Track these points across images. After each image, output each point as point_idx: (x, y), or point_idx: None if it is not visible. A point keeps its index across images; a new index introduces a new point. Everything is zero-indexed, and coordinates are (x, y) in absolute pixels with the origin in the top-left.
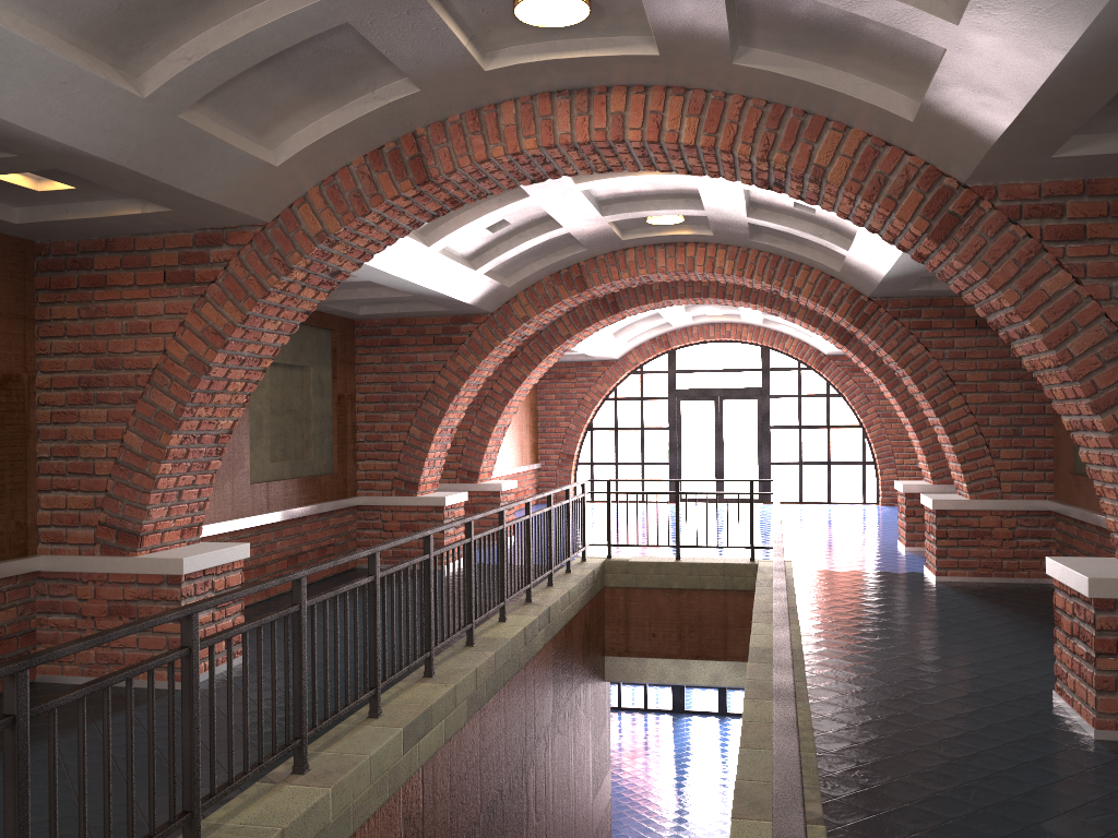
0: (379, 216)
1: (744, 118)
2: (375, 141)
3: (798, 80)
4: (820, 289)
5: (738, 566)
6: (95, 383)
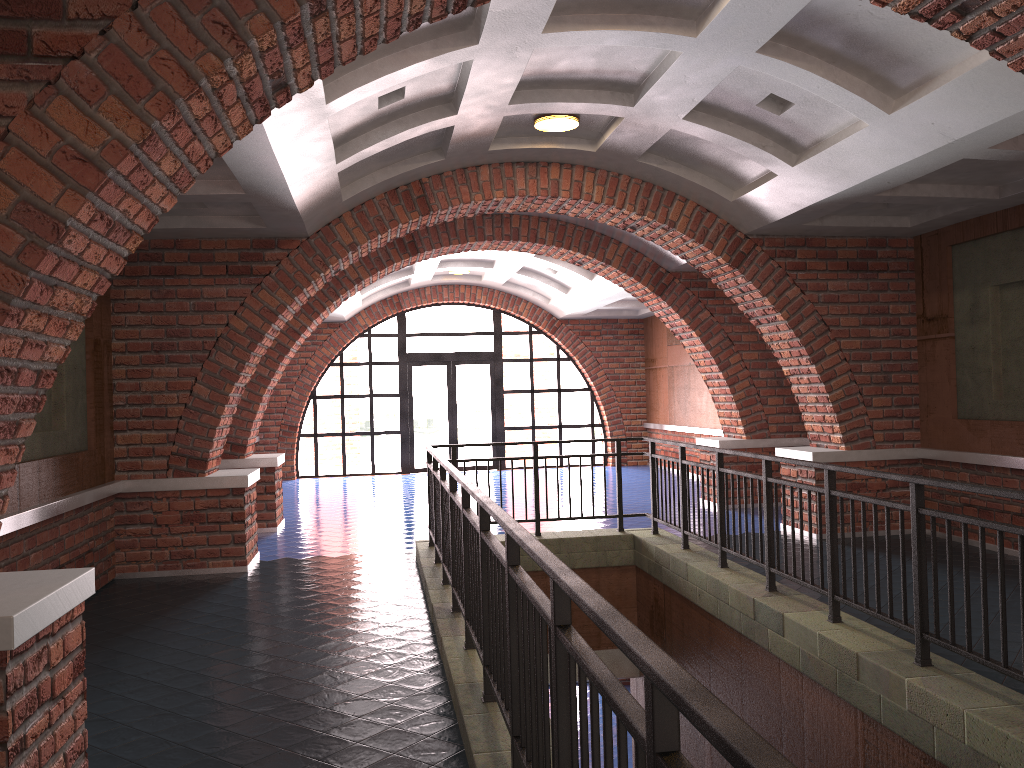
0: None
1: None
2: None
3: None
4: (696, 224)
5: (612, 539)
6: None
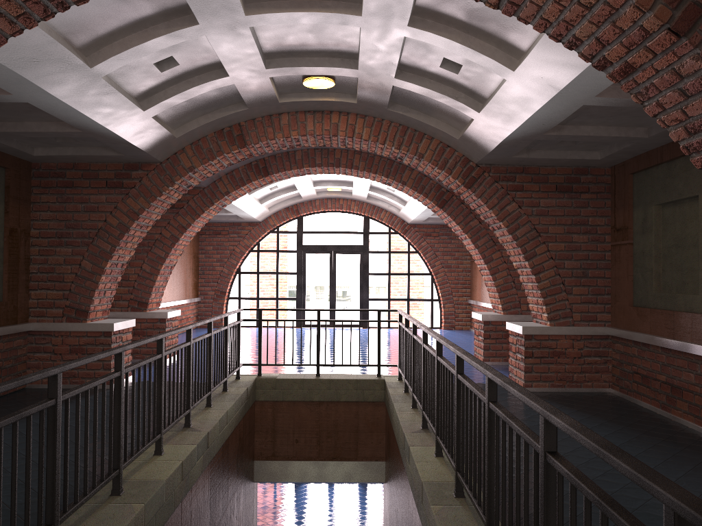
0: None
1: None
2: None
3: None
4: (439, 155)
5: (368, 382)
6: None
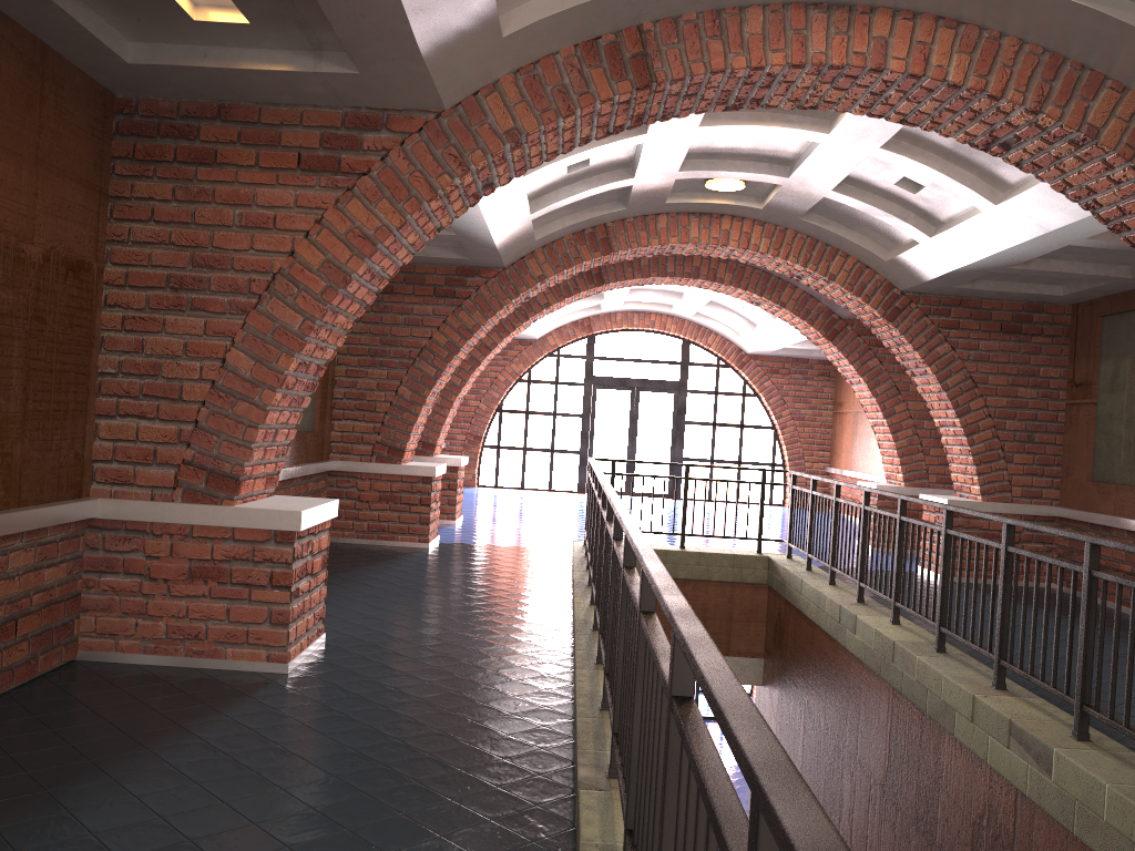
0: (574, 121)
1: (1018, 63)
2: (598, 28)
3: (1124, 24)
4: (855, 278)
5: (748, 558)
6: (190, 284)
